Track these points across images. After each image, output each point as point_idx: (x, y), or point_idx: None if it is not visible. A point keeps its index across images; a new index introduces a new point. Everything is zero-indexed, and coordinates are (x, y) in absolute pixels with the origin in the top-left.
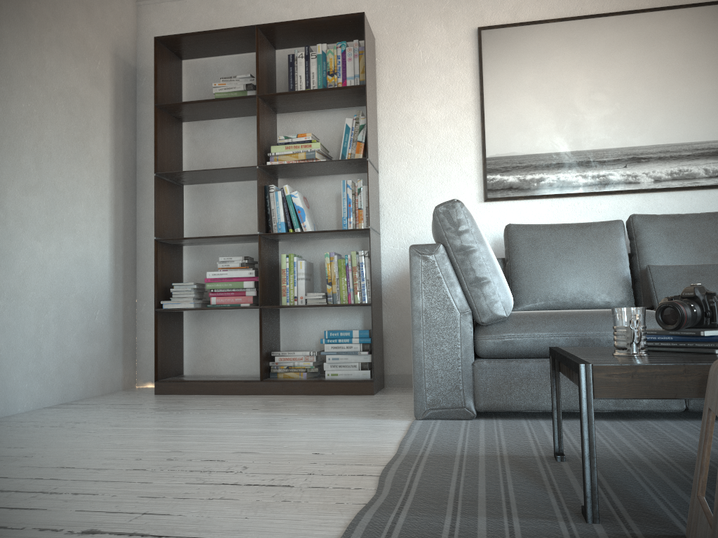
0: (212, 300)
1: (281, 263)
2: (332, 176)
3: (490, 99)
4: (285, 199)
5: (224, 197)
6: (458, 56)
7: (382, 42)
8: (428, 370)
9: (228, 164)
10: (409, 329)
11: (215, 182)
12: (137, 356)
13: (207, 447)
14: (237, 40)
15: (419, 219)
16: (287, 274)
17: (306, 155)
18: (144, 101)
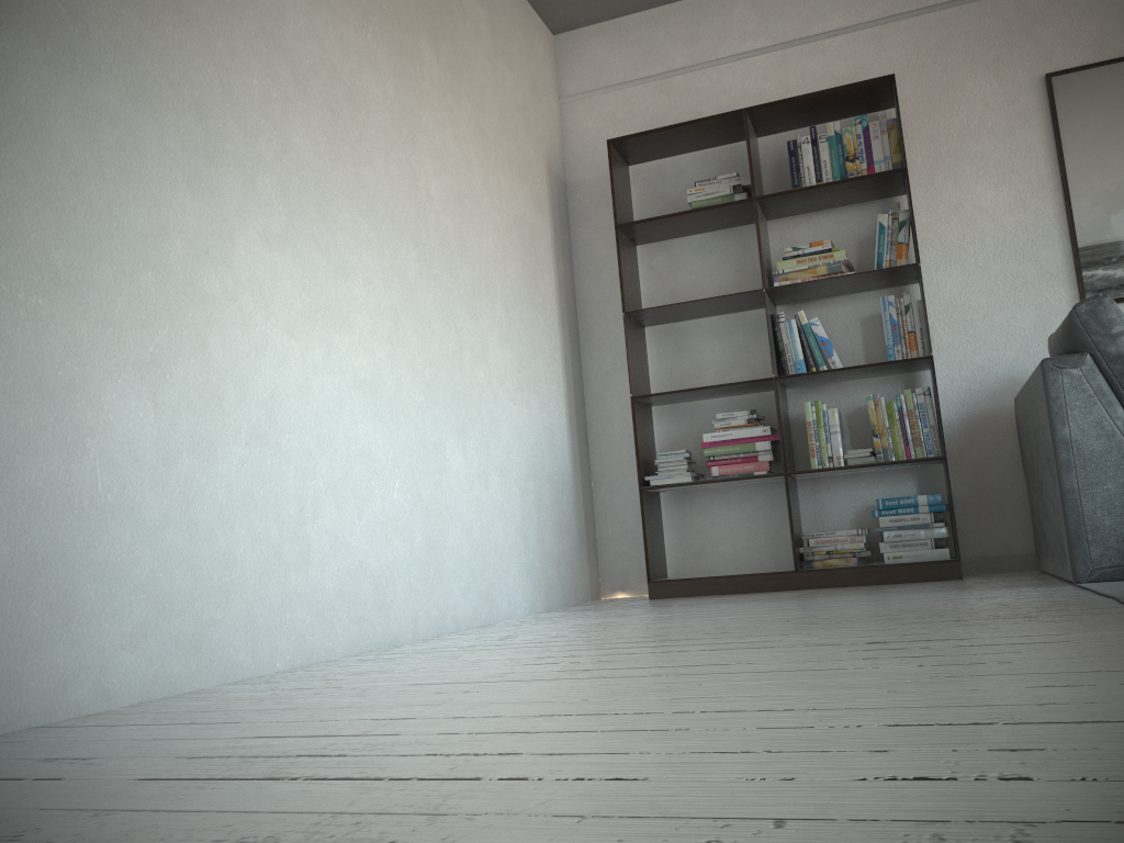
0: (712, 471)
1: (805, 414)
2: (851, 295)
3: (1075, 168)
4: (802, 330)
5: (701, 337)
6: (1019, 116)
7: (906, 110)
8: (1088, 518)
9: (703, 294)
10: (988, 493)
11: (689, 319)
12: (599, 558)
13: (847, 612)
14: (711, 132)
15: (986, 341)
16: (814, 428)
17: (828, 268)
18: (579, 225)
